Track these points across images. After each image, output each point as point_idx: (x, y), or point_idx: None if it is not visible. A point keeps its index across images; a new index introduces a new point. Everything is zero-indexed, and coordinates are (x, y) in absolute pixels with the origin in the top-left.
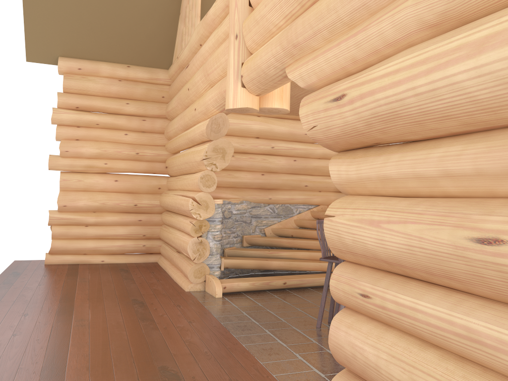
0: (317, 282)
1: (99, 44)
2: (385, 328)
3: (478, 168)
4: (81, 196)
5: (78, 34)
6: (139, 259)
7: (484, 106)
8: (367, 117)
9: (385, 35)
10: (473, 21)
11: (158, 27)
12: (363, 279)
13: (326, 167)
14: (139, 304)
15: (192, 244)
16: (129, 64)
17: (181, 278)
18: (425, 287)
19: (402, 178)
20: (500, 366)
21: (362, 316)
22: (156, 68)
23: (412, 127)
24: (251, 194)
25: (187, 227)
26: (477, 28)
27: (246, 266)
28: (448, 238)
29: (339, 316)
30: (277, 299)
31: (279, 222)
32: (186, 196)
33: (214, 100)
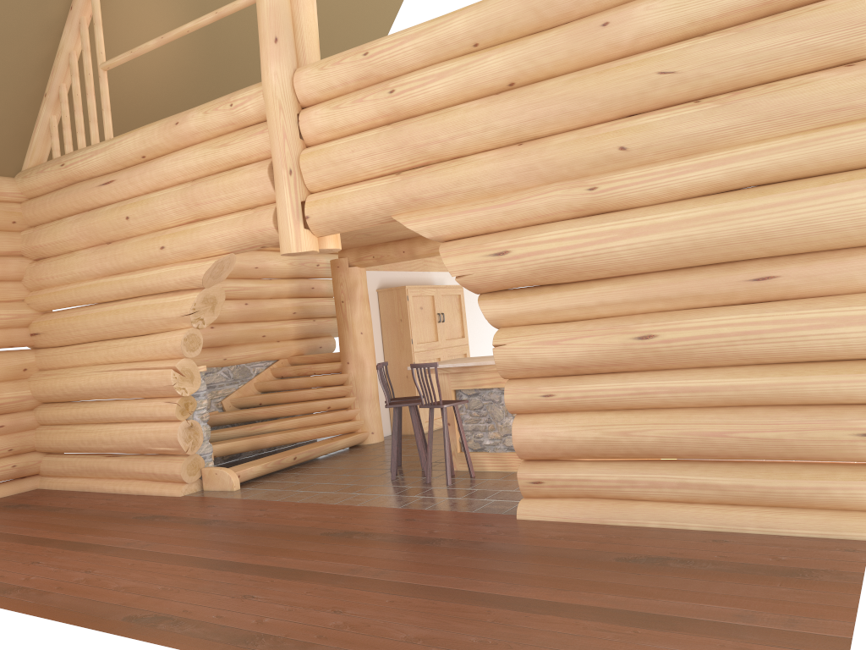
0: (324, 450)
1: None
2: (565, 414)
3: (625, 299)
4: None
5: None
6: (8, 490)
7: (629, 265)
8: (535, 269)
9: (537, 210)
10: (605, 211)
11: (6, 113)
12: (541, 385)
13: (282, 309)
14: (157, 517)
15: (183, 430)
16: None
17: (152, 485)
18: (596, 376)
19: (565, 309)
20: (657, 402)
21: (539, 414)
22: None
23: (571, 275)
24: (202, 356)
25: (164, 411)
26: (619, 220)
27: (239, 448)
28: (618, 340)
29: (517, 421)
30: (305, 475)
31: (236, 389)
32: (146, 369)
33: (227, 239)
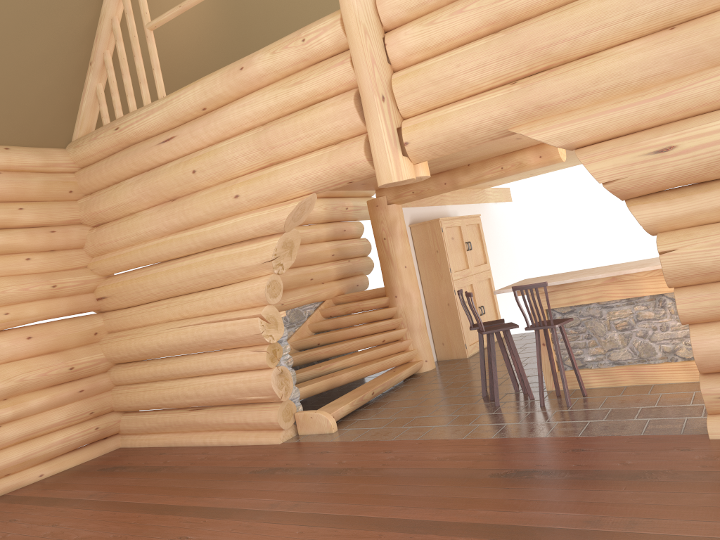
0: (393, 382)
1: None
2: None
3: None
4: None
5: None
6: (94, 453)
7: None
8: (711, 162)
9: (703, 97)
10: None
11: (56, 84)
12: None
13: (323, 252)
14: (277, 470)
15: (275, 377)
16: (5, 144)
17: (246, 434)
18: None
19: None
20: None
21: None
22: (48, 148)
23: None
24: None
25: (253, 360)
26: None
27: (319, 389)
28: None
29: (695, 332)
30: (392, 409)
31: (294, 332)
32: (227, 320)
33: (310, 178)
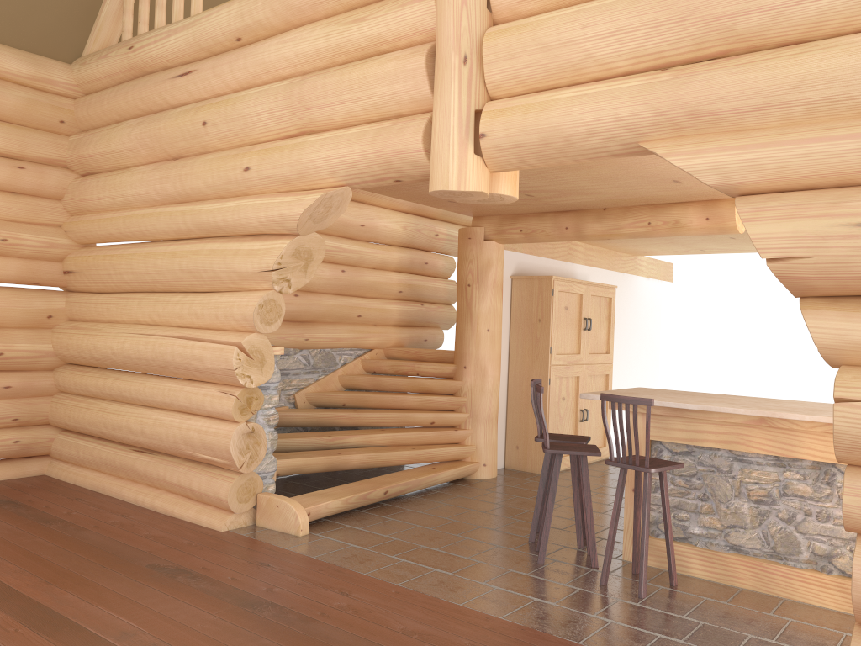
0: (424, 484)
1: None
2: None
3: None
4: None
5: None
6: (4, 473)
7: None
8: None
9: None
10: None
11: None
12: None
13: (386, 285)
14: (182, 574)
15: (239, 437)
16: None
17: (187, 505)
18: None
19: None
20: None
21: None
22: (46, 57)
23: None
24: (278, 332)
25: (217, 404)
26: None
27: (311, 468)
28: None
29: None
30: (400, 523)
31: (315, 380)
32: (200, 340)
33: (344, 162)
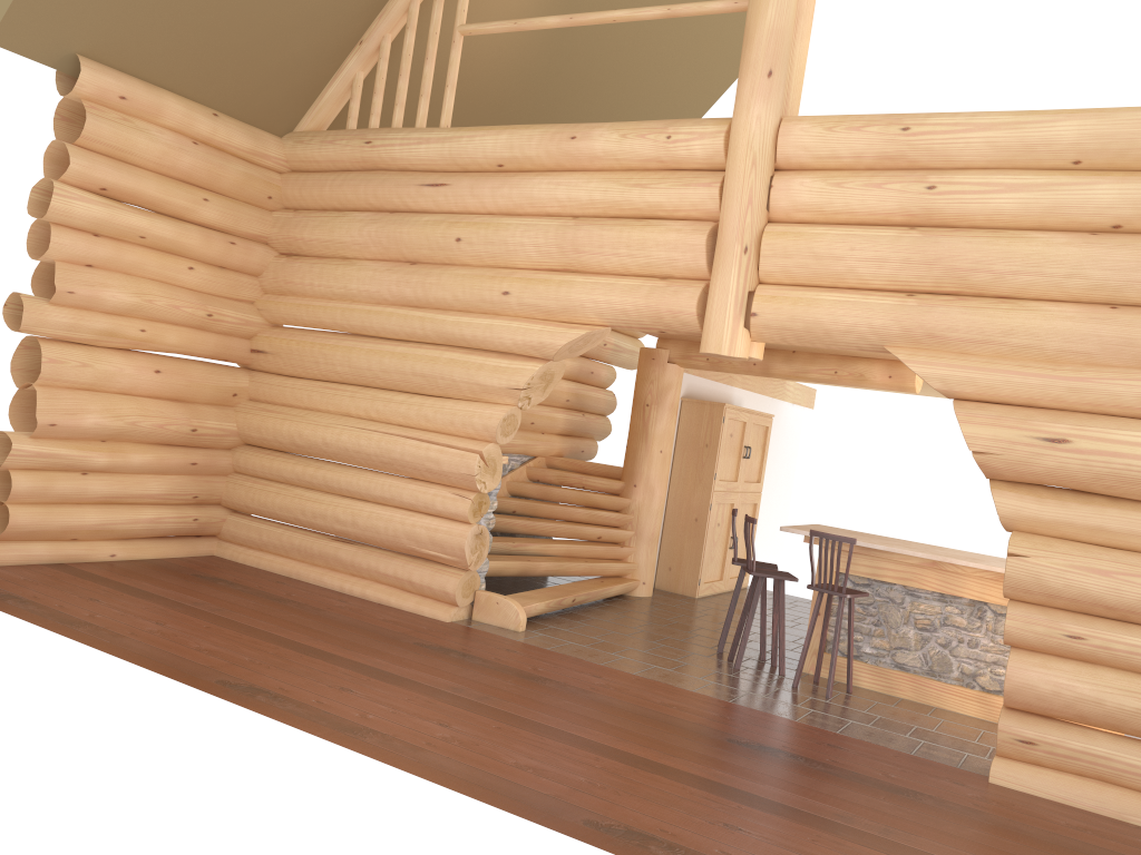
0: (599, 596)
1: (179, 53)
2: (1091, 665)
3: None
4: (86, 404)
5: (146, 21)
6: (181, 550)
7: None
8: (1102, 473)
9: (1119, 398)
10: None
11: (308, 54)
12: (1065, 620)
13: (557, 393)
14: (451, 652)
15: (472, 537)
16: (214, 108)
17: (403, 596)
18: None
19: (1125, 533)
20: None
21: (1048, 655)
22: (262, 130)
23: None
24: None
25: (451, 505)
26: None
27: (508, 571)
28: None
29: (1016, 657)
30: (596, 628)
31: None
32: (433, 443)
33: (614, 308)
